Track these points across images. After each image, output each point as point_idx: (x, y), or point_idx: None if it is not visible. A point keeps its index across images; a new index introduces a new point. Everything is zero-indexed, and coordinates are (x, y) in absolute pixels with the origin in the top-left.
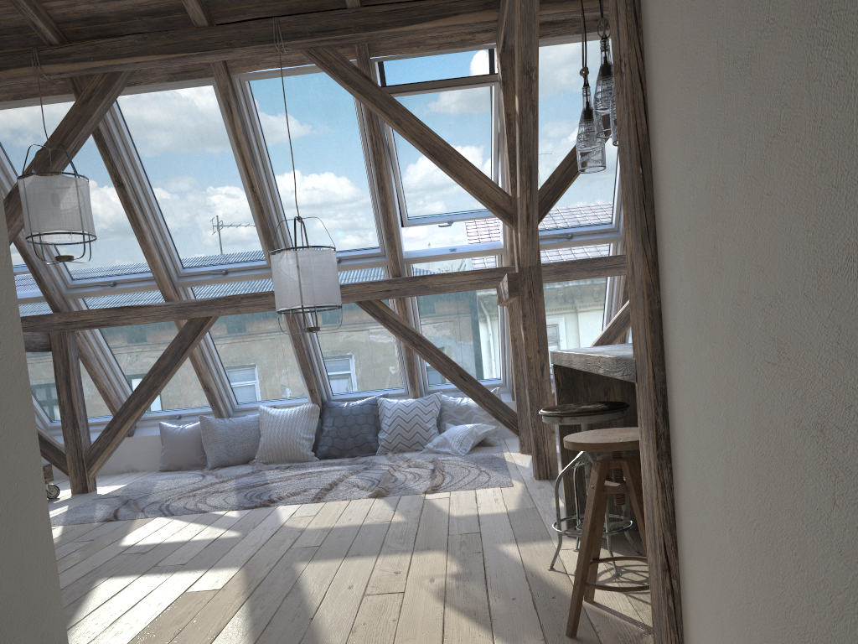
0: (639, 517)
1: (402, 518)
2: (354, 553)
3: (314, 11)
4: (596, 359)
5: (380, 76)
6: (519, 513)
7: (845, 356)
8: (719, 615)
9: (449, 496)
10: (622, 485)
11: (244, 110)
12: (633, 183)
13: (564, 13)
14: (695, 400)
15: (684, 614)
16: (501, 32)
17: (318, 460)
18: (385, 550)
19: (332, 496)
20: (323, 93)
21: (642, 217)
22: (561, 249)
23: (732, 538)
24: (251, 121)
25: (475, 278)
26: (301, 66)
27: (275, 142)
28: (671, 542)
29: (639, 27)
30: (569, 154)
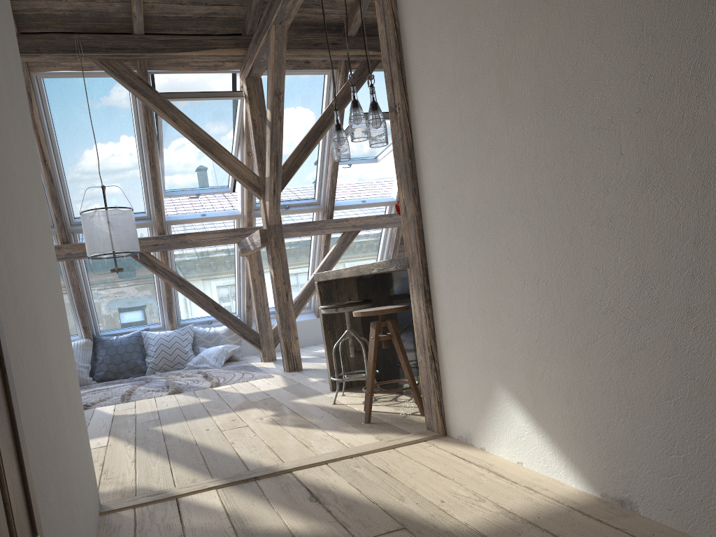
0: (399, 351)
1: (208, 399)
2: (191, 418)
3: (104, 32)
4: (369, 265)
5: (151, 84)
6: (290, 387)
7: (527, 228)
8: (466, 365)
9: (232, 386)
10: (389, 335)
11: (39, 100)
12: (406, 166)
13: (288, 56)
14: (448, 267)
15: (442, 379)
16: (249, 64)
17: (97, 383)
18: (213, 413)
19: (137, 398)
20: (106, 93)
21: (412, 183)
22: (281, 216)
23: (474, 323)
24: (44, 109)
25: (223, 236)
26: (90, 71)
27: (63, 127)
28: (434, 344)
29: (406, 91)
30: (296, 150)
